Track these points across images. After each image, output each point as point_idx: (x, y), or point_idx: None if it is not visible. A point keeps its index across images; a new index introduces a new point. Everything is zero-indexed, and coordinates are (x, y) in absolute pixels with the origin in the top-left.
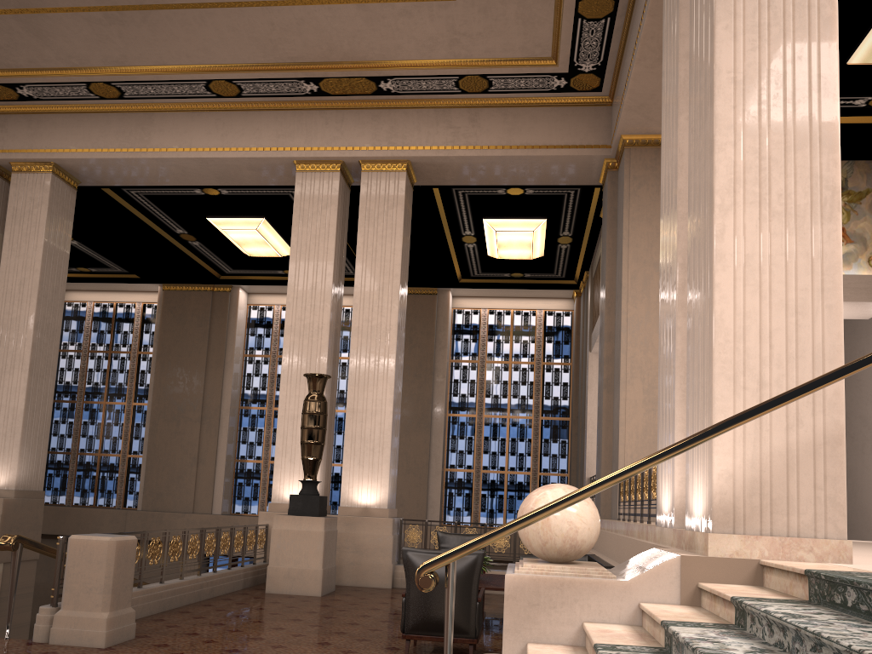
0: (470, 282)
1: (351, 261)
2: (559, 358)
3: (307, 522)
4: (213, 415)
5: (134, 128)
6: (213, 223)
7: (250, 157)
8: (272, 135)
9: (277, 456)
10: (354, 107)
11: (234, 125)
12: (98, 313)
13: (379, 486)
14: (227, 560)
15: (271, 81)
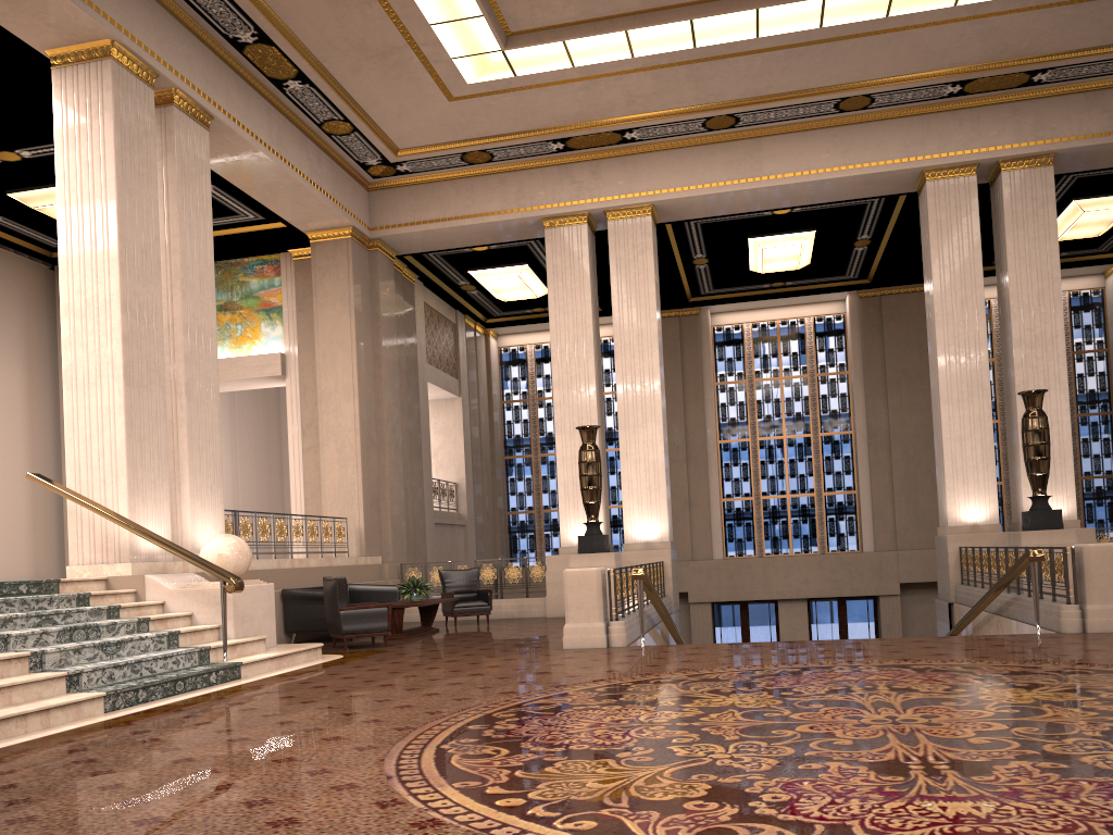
0: (987, 270)
1: (864, 263)
2: (1091, 344)
3: (1058, 535)
4: (699, 453)
5: (742, 157)
6: (754, 243)
7: (878, 172)
8: (899, 146)
9: (947, 479)
10: (990, 103)
11: (854, 140)
12: (540, 356)
13: (1065, 498)
14: (736, 607)
15: (913, 89)
